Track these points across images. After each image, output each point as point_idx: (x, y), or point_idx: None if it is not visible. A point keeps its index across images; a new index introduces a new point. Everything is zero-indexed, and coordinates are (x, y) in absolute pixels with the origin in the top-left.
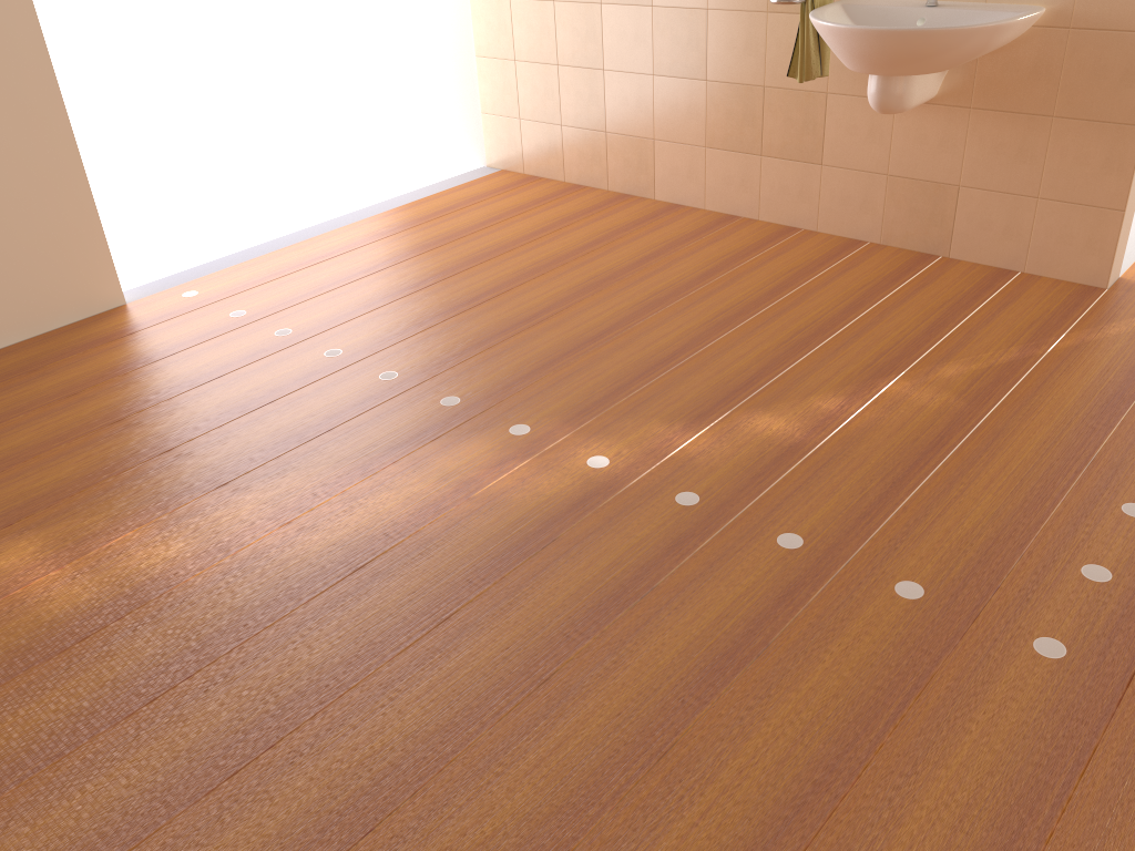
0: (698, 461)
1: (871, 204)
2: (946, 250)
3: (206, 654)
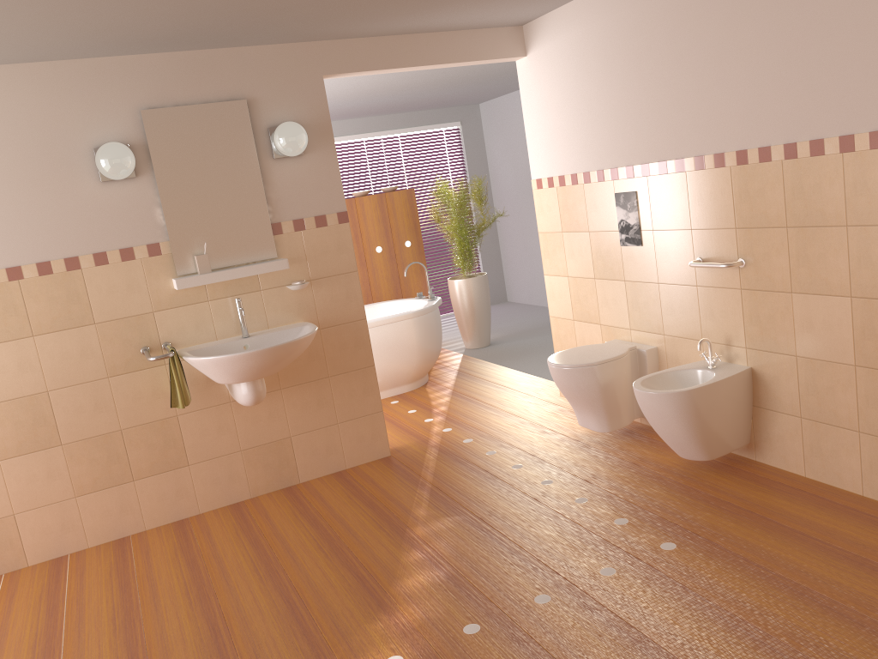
0: (433, 616)
1: (236, 474)
2: (297, 479)
3: None
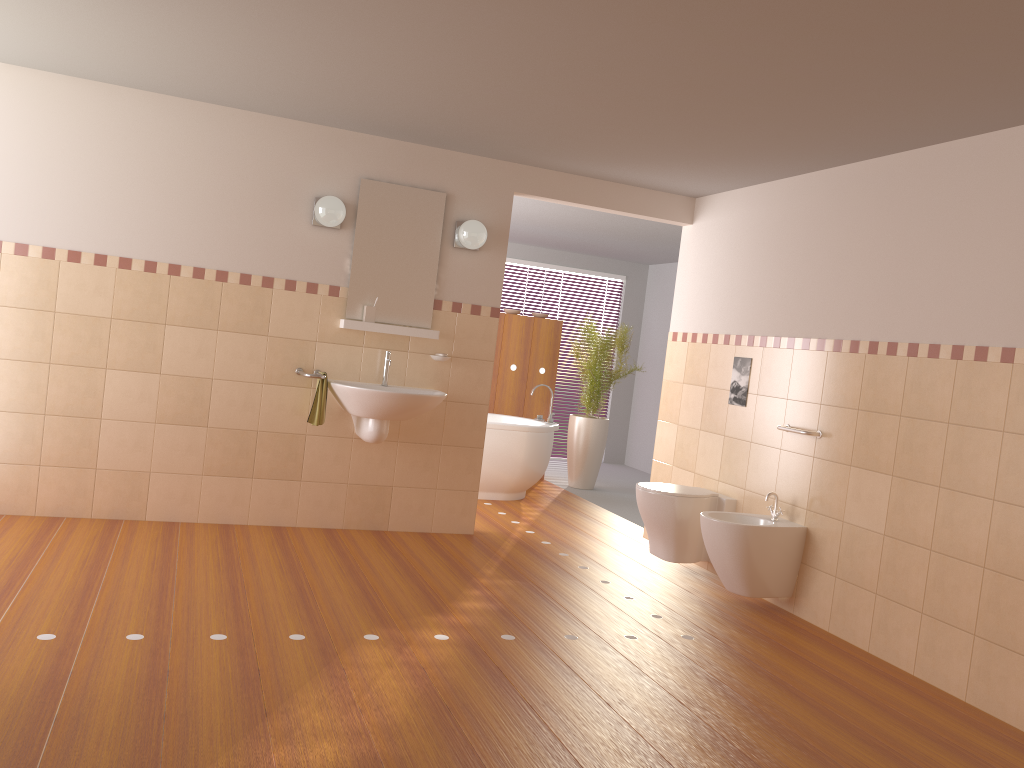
0: (479, 624)
1: (337, 503)
2: (386, 526)
3: (473, 764)
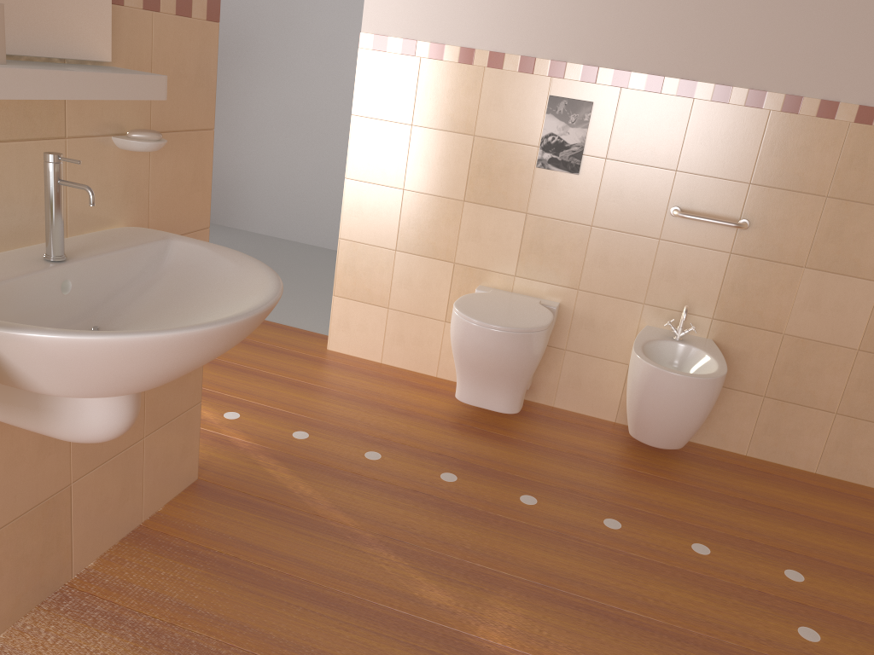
0: None
1: None
2: (68, 572)
3: None
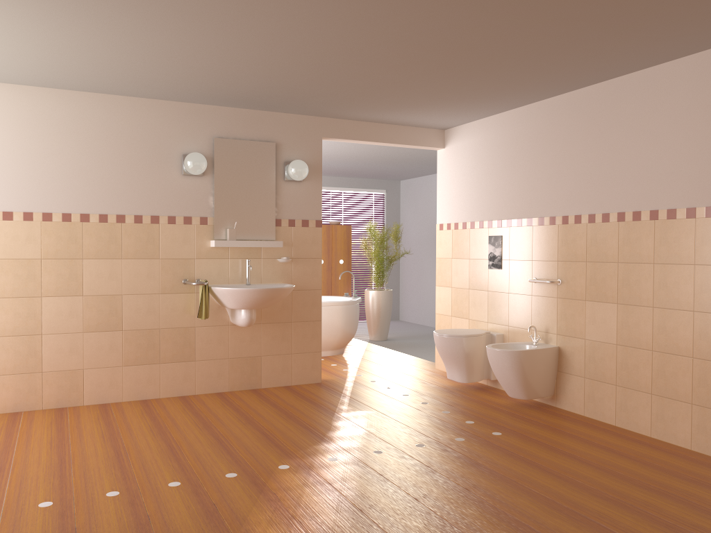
0: (354, 445)
1: (223, 373)
2: (259, 385)
3: None
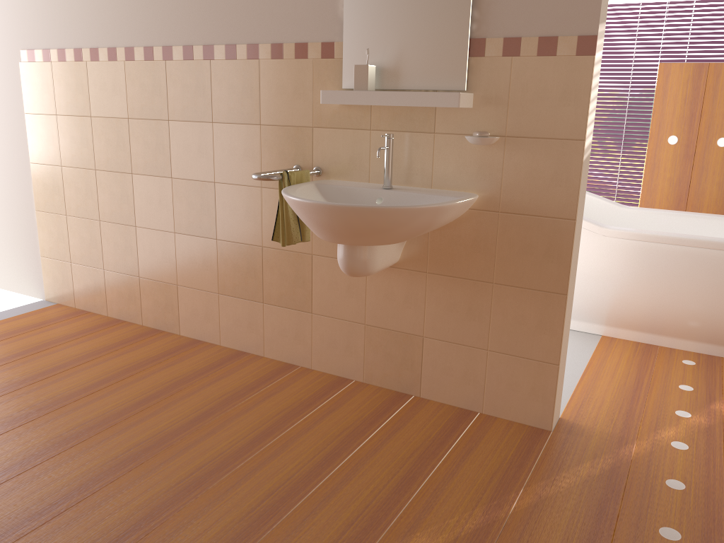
0: None
1: (354, 348)
2: (417, 391)
3: None
